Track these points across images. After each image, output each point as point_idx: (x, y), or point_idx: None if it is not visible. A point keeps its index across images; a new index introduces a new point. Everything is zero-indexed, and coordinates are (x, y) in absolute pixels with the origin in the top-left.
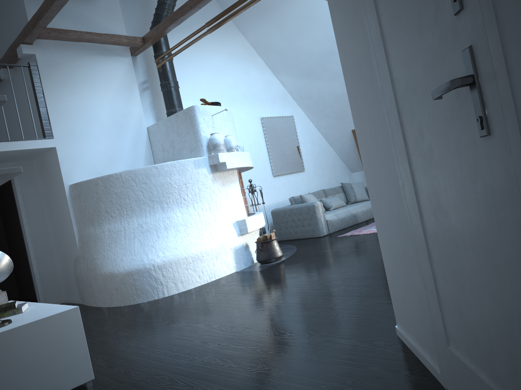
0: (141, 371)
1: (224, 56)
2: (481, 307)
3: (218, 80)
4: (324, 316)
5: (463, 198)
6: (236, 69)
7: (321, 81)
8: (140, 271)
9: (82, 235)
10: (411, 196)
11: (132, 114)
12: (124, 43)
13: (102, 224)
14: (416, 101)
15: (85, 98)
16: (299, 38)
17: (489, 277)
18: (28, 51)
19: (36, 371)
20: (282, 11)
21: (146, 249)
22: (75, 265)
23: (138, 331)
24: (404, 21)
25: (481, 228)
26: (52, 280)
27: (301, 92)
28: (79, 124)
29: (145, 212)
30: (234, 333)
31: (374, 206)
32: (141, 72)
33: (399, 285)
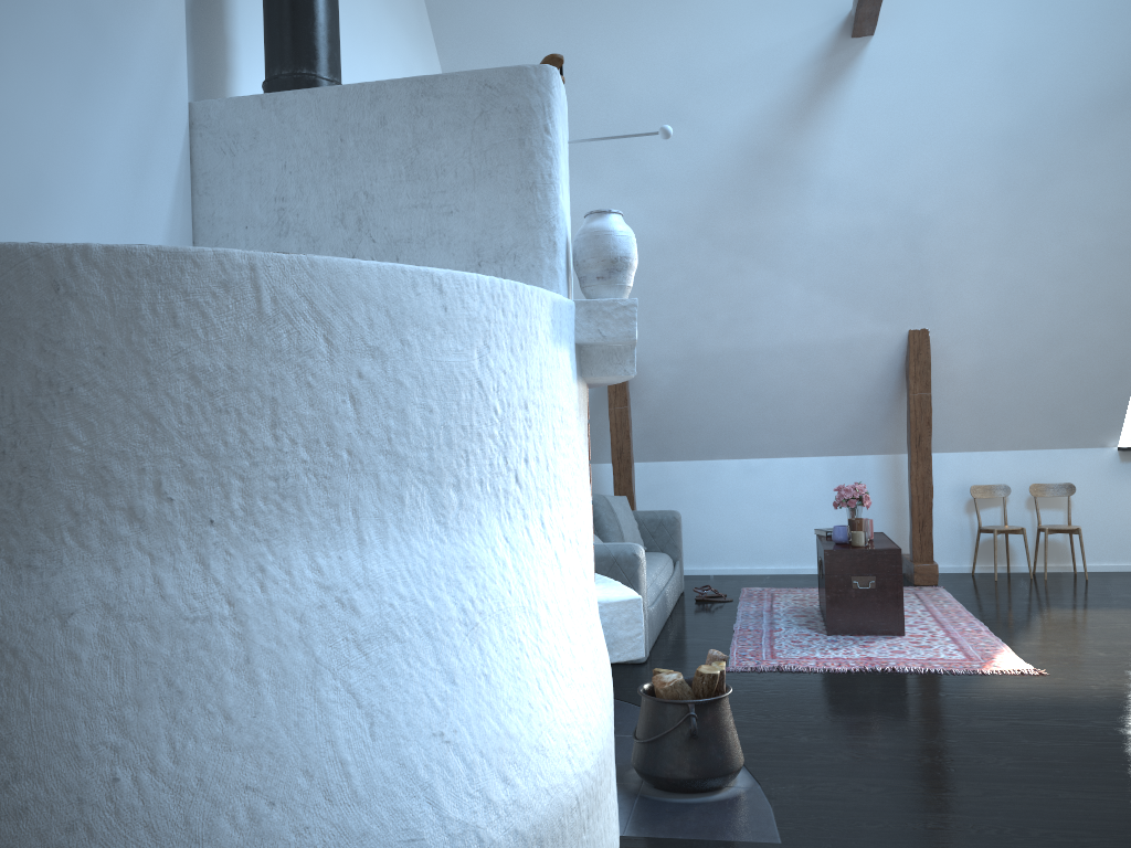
0: None
1: None
2: None
3: (358, 57)
4: None
5: None
6: (394, 53)
7: (596, 187)
8: None
9: None
10: None
11: (147, 10)
12: None
13: (48, 561)
14: None
15: None
16: (601, 38)
17: None
18: None
19: None
20: None
21: (414, 758)
22: None
23: None
24: None
25: None
26: None
27: None
28: None
29: (359, 517)
30: None
31: None
32: None
33: None
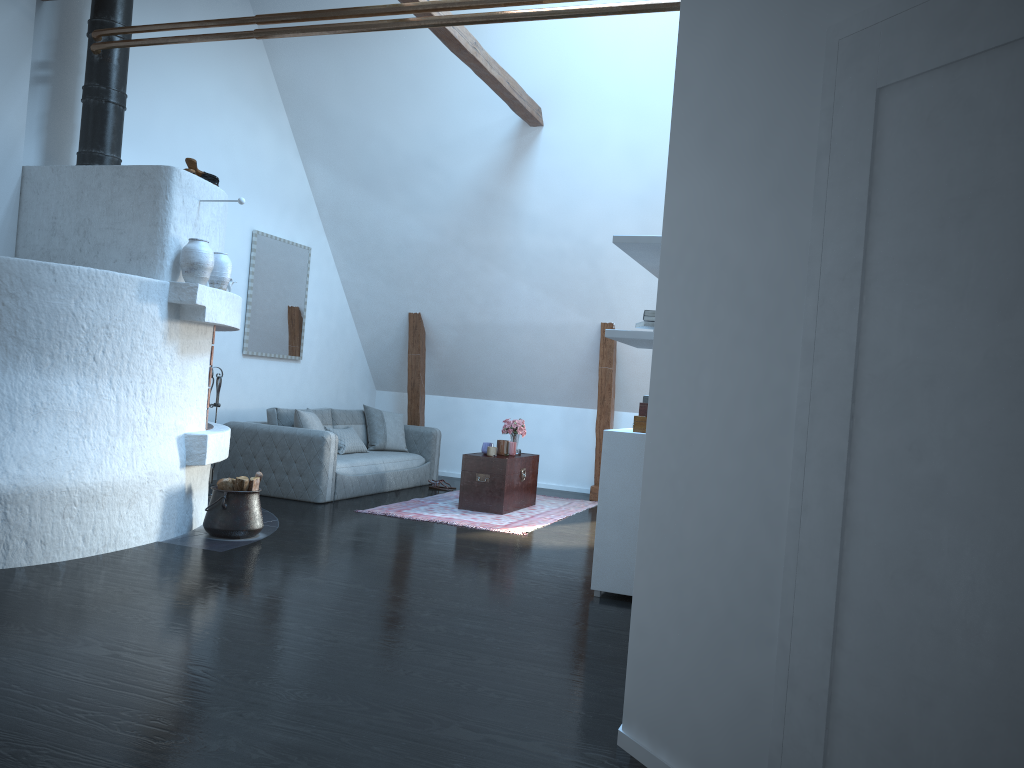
0: (64, 758)
1: (222, 81)
2: (977, 748)
3: (195, 124)
4: (446, 684)
5: (1010, 579)
6: (236, 117)
7: (389, 205)
8: None
9: None
10: (826, 533)
11: None
12: None
13: None
14: (930, 400)
15: None
16: (380, 113)
17: None
18: None
19: None
20: (367, 49)
21: None
22: None
23: None
24: (956, 276)
25: None
26: None
27: (342, 210)
28: None
29: None
30: (261, 693)
31: (653, 513)
32: (44, 40)
33: (674, 662)
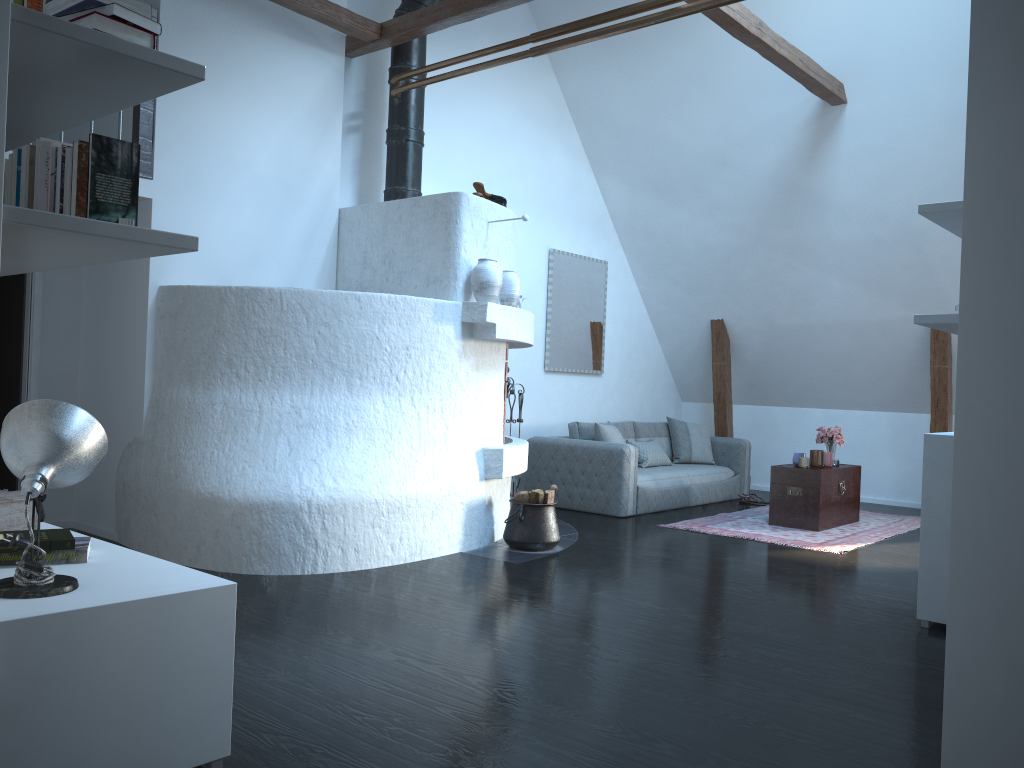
0: (334, 759)
1: (513, 108)
2: None
3: (490, 152)
4: (728, 717)
5: None
6: (528, 141)
7: (684, 210)
8: (278, 509)
9: (161, 398)
10: None
11: (317, 174)
12: (342, 26)
13: (213, 387)
14: None
15: (235, 114)
16: (669, 116)
17: None
18: None
19: (120, 718)
20: (652, 53)
21: (300, 464)
22: (125, 458)
23: (284, 648)
24: None
25: None
26: None
27: (637, 220)
28: (211, 165)
29: (313, 384)
30: (529, 710)
31: (968, 529)
32: (353, 93)
33: (1003, 717)
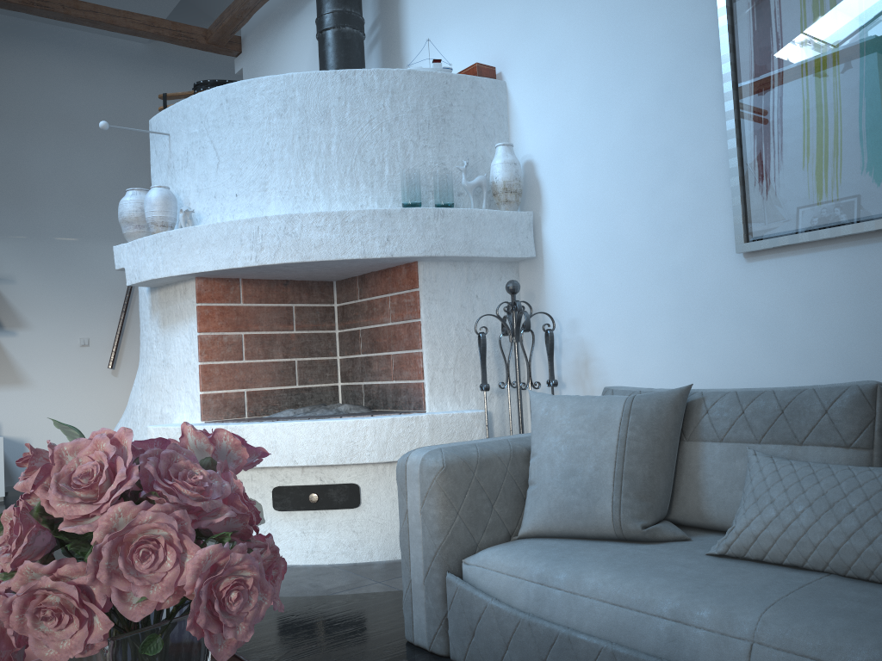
0: None
1: None
2: None
3: None
4: None
5: None
6: None
7: None
8: None
9: None
10: None
11: None
12: None
13: None
14: None
15: None
16: None
17: None
18: (238, 66)
19: None
20: None
21: None
22: None
23: None
24: None
25: None
26: None
27: None
28: None
29: None
30: None
31: None
32: (370, 2)
33: None
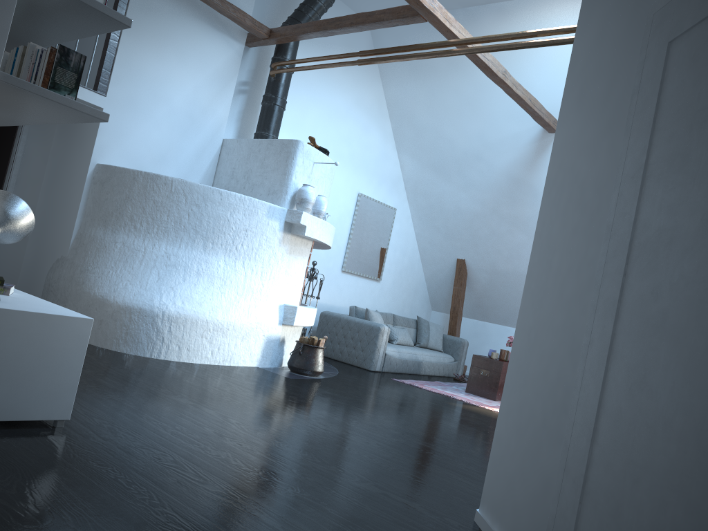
0: (132, 436)
1: (350, 99)
2: (659, 513)
3: (330, 124)
4: (379, 464)
5: (693, 383)
6: (356, 122)
7: (449, 184)
8: (143, 313)
9: (84, 234)
10: (599, 359)
11: (213, 114)
12: (245, 26)
13: (118, 232)
14: (667, 256)
15: (167, 66)
16: (448, 122)
17: (692, 480)
18: None
19: (7, 378)
20: (443, 80)
21: (162, 288)
22: (54, 268)
23: (123, 386)
24: (693, 164)
25: (706, 422)
26: (9, 273)
27: (419, 185)
28: (145, 95)
29: (181, 241)
30: (260, 439)
31: (516, 356)
32: (247, 69)
33: (511, 460)
